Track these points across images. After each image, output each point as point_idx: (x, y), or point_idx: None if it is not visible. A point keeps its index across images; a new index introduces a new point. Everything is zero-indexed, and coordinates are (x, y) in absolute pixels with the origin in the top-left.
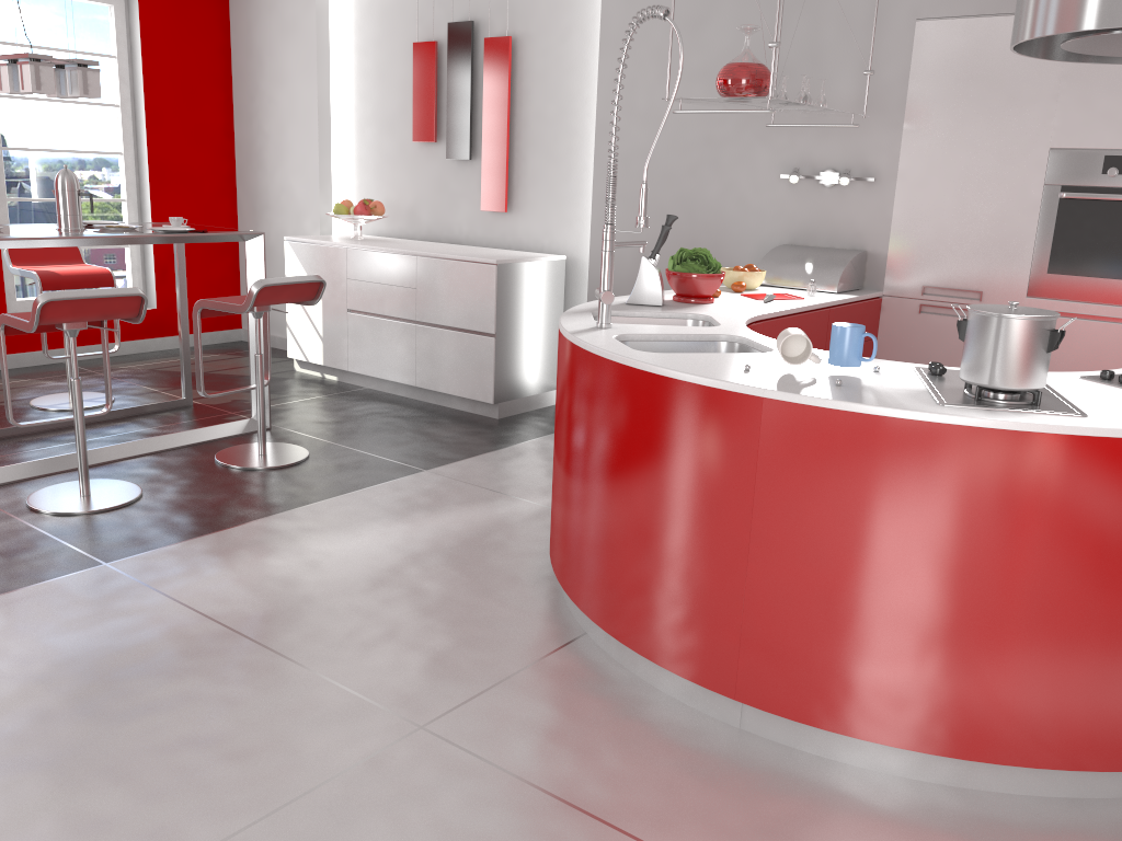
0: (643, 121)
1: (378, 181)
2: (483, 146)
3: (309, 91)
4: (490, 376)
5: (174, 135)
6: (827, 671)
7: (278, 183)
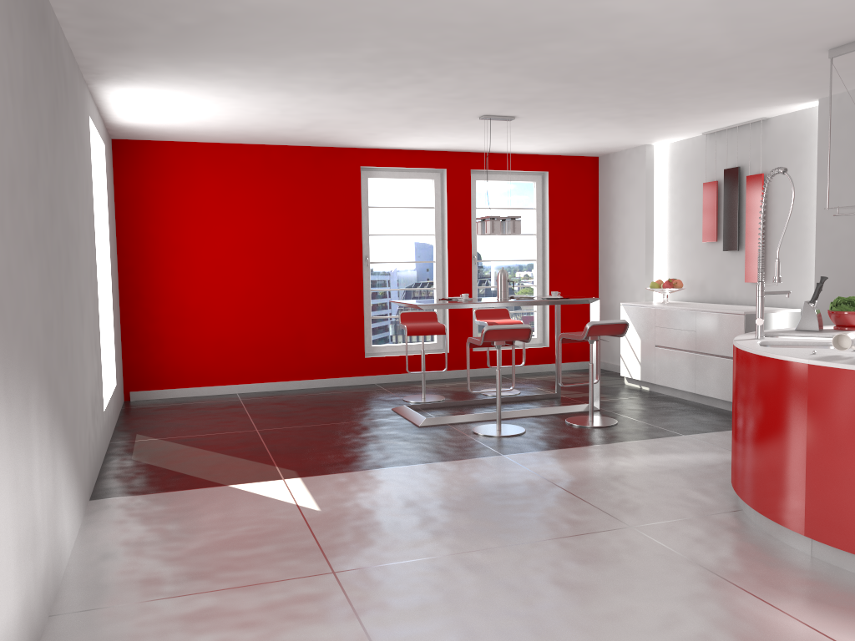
0: (847, 218)
1: (681, 267)
2: (746, 241)
3: (640, 217)
4: None
5: (564, 248)
6: (850, 518)
7: (621, 272)
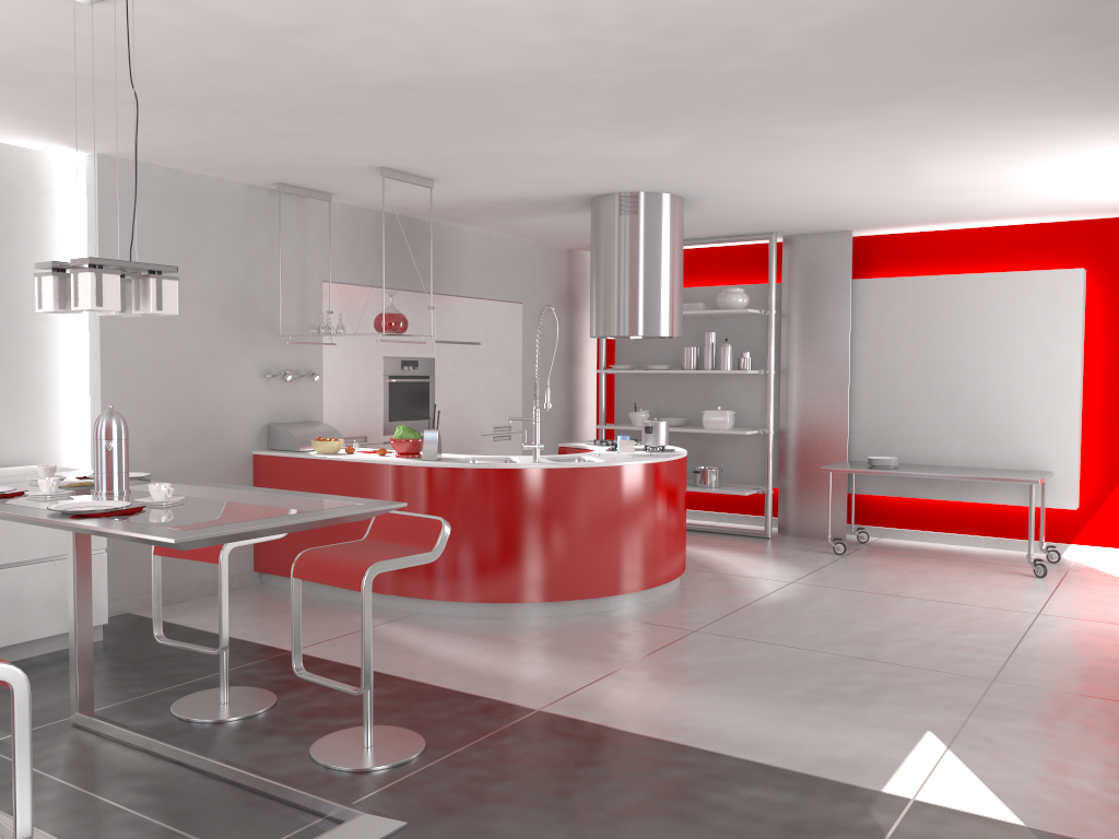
0: (149, 332)
1: None
2: None
3: None
4: (104, 594)
5: None
6: (678, 554)
7: None
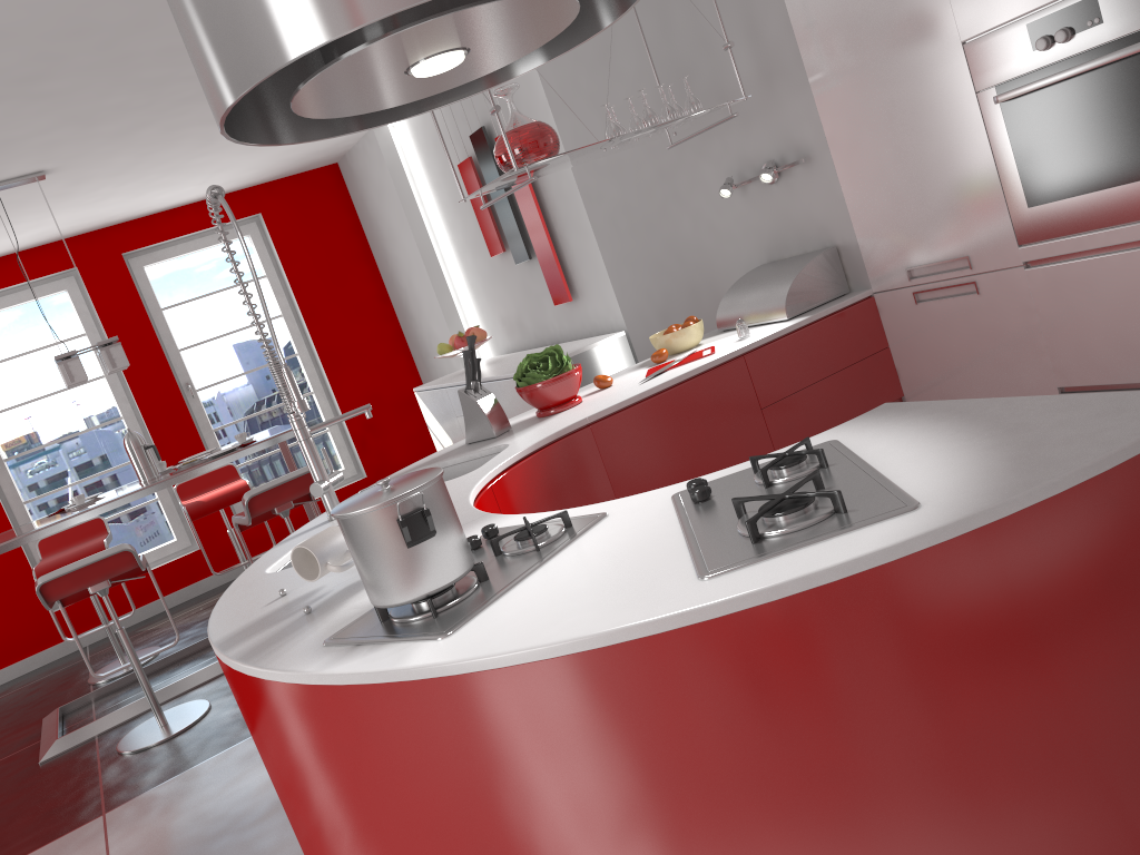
0: (609, 174)
1: (489, 301)
2: (532, 242)
3: (410, 241)
4: None
5: (334, 320)
6: None
7: (425, 330)
